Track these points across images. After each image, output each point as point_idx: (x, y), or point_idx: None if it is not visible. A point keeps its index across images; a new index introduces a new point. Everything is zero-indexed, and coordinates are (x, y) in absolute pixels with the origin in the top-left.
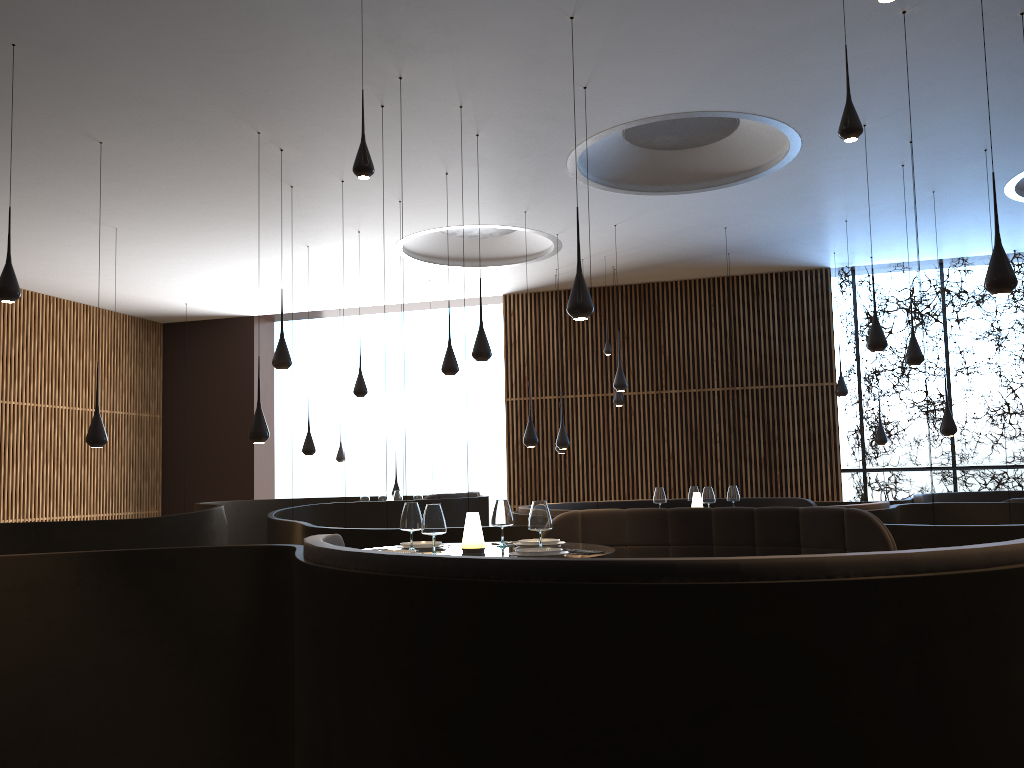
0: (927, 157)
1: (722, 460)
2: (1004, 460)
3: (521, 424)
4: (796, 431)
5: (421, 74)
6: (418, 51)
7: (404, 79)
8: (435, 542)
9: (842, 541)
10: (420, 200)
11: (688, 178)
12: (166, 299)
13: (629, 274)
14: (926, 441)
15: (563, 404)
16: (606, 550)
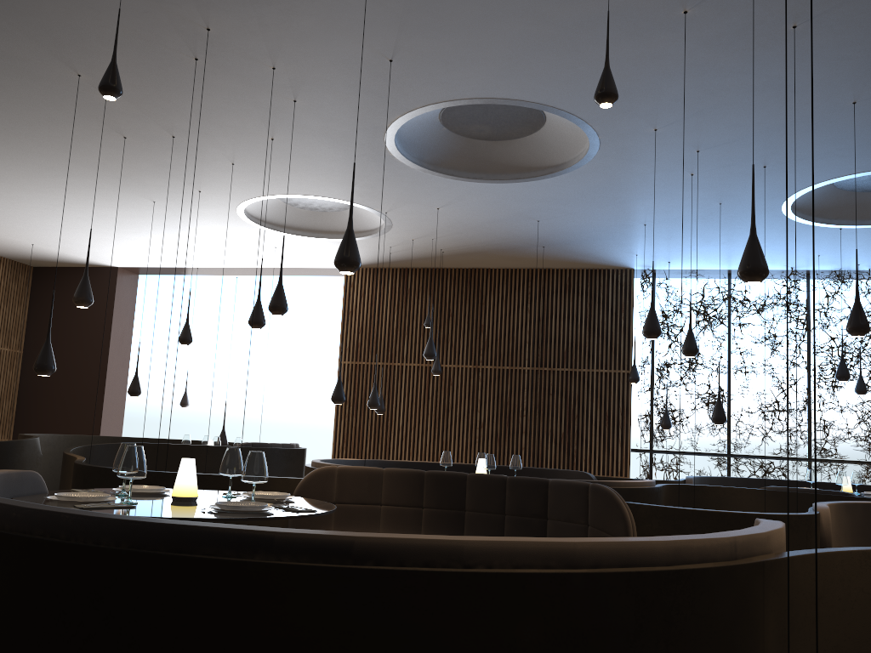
0: (713, 168)
1: (527, 432)
2: (772, 451)
3: (351, 385)
4: (594, 411)
5: (228, 27)
6: (221, 1)
7: (212, 31)
8: (160, 487)
9: (585, 516)
10: (252, 164)
11: (501, 168)
12: (30, 243)
13: (457, 258)
14: (706, 429)
15: (390, 370)
16: (323, 509)
